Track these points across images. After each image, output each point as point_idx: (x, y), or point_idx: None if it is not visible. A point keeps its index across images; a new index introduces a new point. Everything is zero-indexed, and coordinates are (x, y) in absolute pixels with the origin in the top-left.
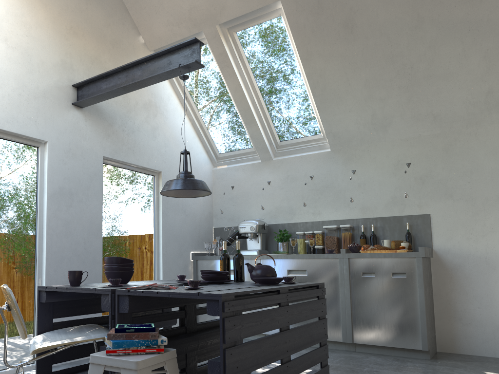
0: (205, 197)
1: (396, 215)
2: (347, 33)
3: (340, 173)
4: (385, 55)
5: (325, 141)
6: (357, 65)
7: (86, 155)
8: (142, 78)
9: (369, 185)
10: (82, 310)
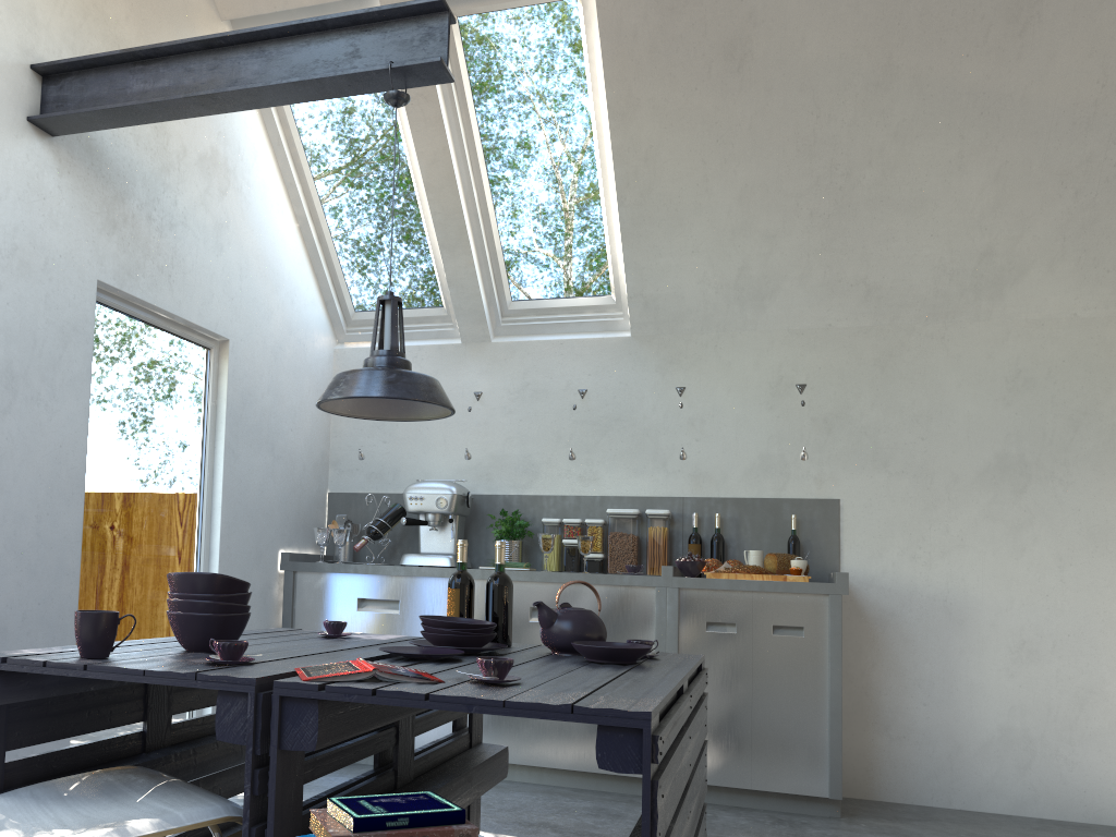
0: (316, 417)
1: (769, 495)
2: (729, 70)
3: (649, 390)
4: (800, 136)
5: (619, 313)
6: (735, 148)
7: (56, 272)
8: (270, 81)
9: (714, 425)
10: (80, 721)
